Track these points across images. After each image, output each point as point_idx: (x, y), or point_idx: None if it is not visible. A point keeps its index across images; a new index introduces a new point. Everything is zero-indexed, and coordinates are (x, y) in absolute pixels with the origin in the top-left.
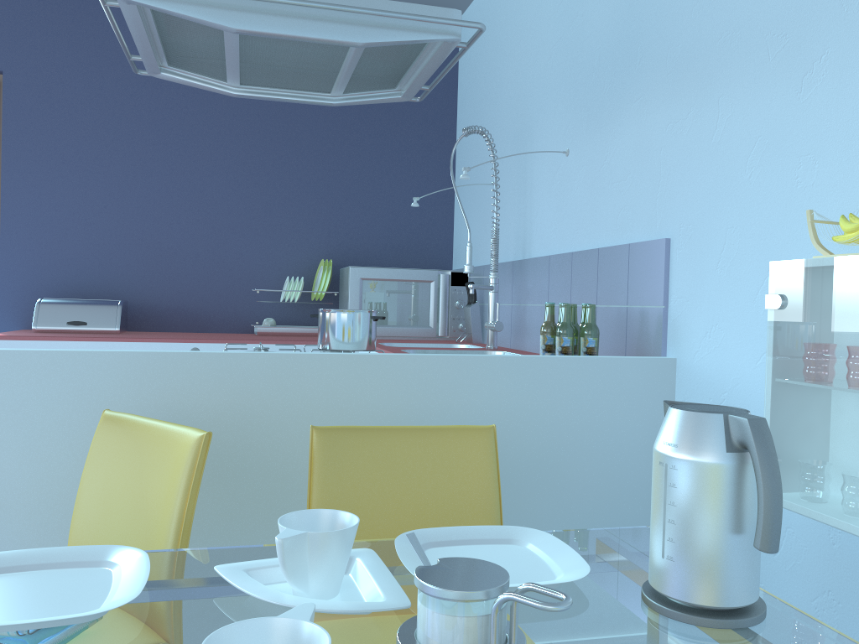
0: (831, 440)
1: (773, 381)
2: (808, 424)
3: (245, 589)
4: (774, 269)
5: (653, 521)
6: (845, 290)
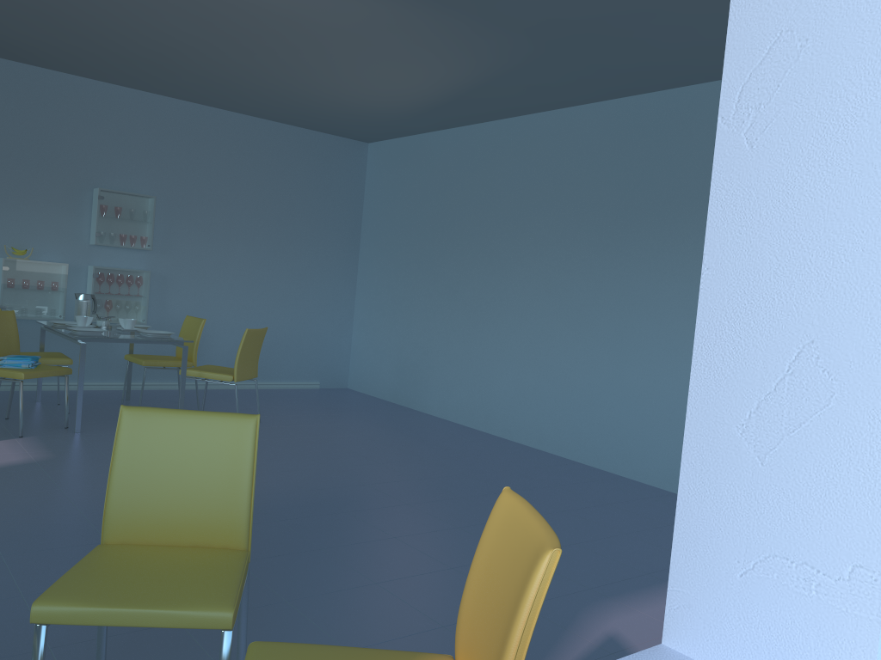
0: (26, 300)
1: (4, 288)
2: (18, 297)
3: (88, 326)
4: (5, 260)
5: (84, 311)
6: (30, 268)
